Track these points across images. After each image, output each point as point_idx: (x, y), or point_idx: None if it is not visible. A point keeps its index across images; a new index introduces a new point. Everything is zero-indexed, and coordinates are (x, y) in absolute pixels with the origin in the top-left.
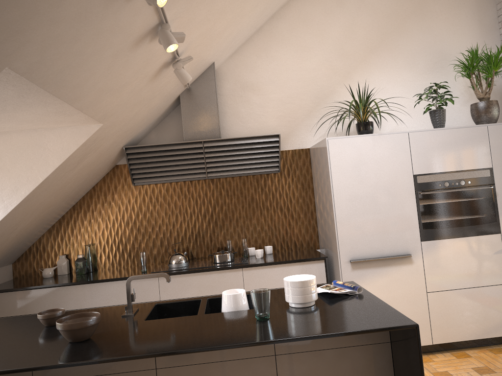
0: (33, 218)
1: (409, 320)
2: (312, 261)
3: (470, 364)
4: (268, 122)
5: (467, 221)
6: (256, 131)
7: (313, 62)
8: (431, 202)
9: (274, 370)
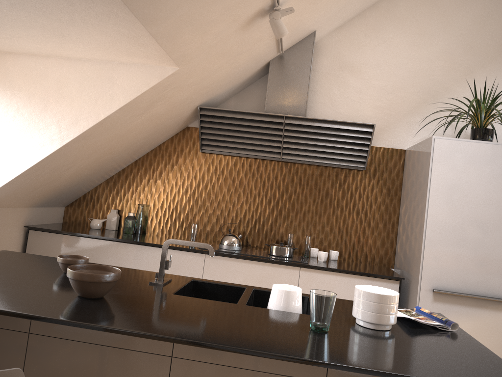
0: (90, 161)
1: None
2: (384, 279)
3: None
4: (363, 111)
5: None
6: (347, 118)
7: (430, 52)
8: None
9: None
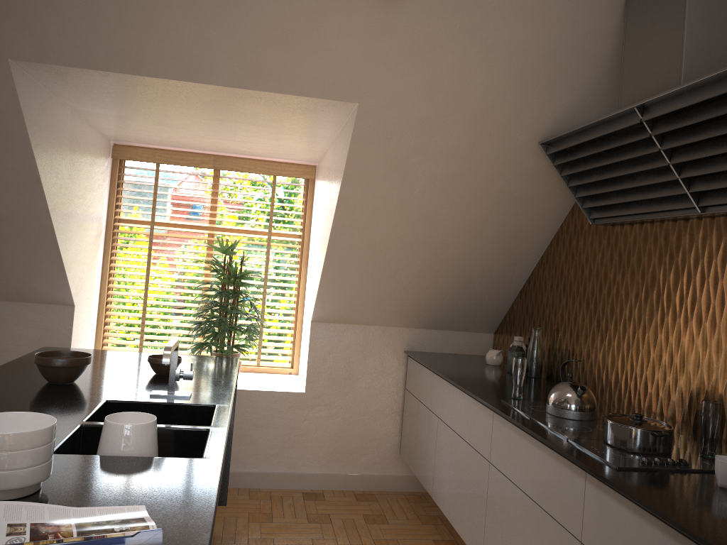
0: (421, 261)
1: None
2: None
3: None
4: None
5: None
6: None
7: None
8: None
9: None
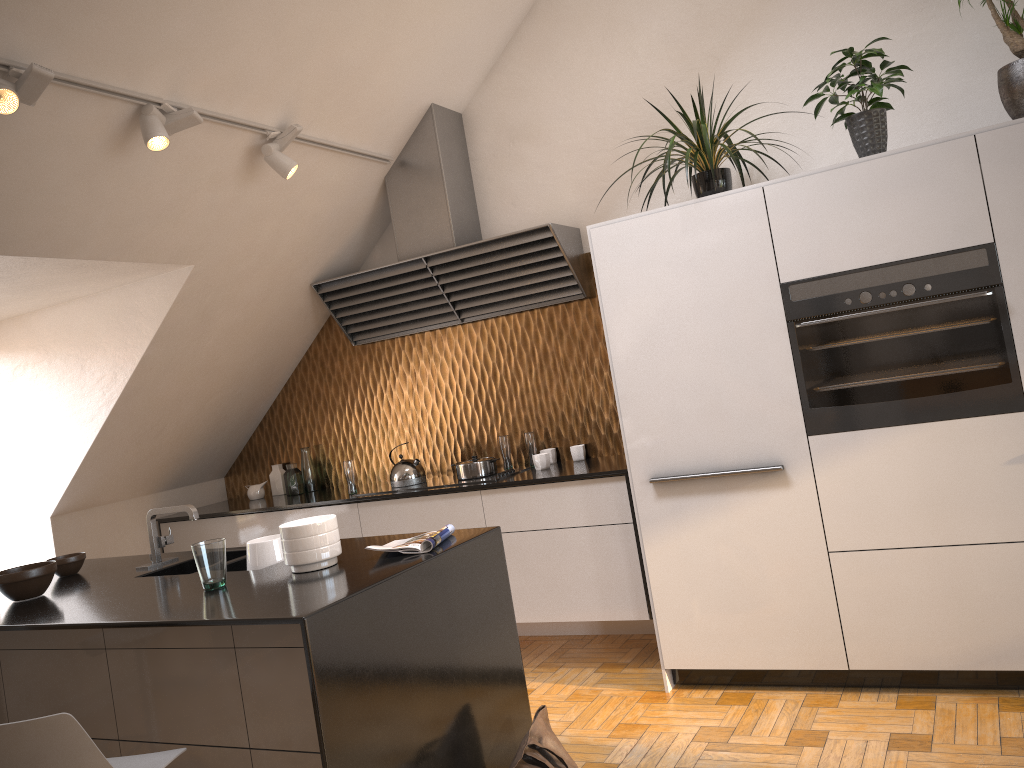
0: (189, 412)
1: (313, 610)
2: (602, 479)
3: (902, 726)
4: (563, 198)
5: (928, 384)
6: (542, 219)
7: (640, 53)
8: (827, 344)
9: (235, 672)
